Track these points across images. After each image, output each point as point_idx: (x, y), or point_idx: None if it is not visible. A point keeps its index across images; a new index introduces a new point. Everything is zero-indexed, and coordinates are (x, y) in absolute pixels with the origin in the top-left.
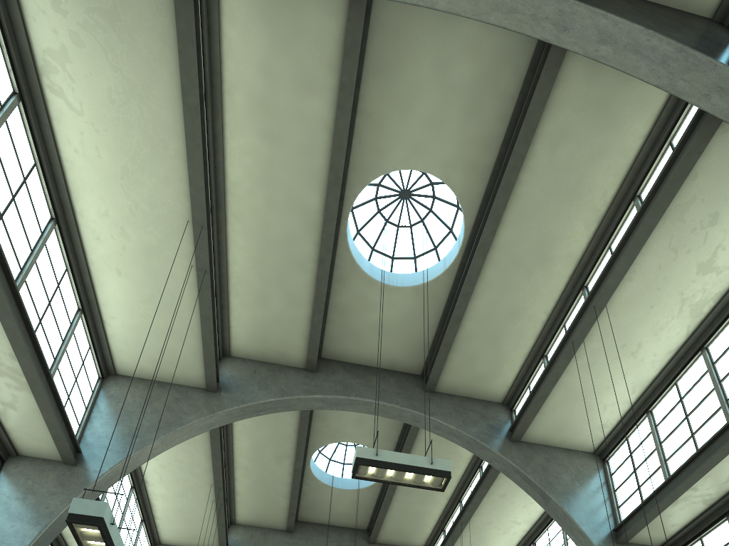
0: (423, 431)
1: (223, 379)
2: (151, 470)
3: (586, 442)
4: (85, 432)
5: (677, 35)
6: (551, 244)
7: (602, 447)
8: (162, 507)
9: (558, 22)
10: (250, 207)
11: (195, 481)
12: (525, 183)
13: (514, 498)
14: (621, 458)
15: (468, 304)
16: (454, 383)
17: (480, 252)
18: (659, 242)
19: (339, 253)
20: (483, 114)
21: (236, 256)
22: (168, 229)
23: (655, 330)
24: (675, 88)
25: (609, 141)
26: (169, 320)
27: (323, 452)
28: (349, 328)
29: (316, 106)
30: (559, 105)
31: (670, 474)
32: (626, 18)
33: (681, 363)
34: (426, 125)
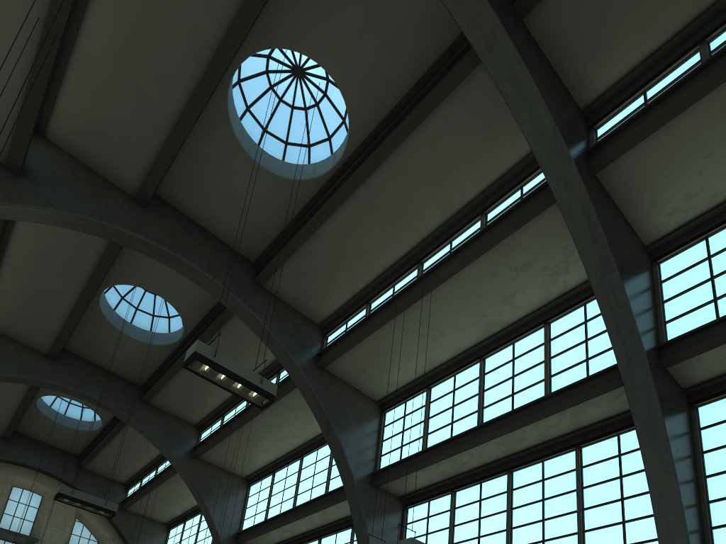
0: (237, 318)
1: (29, 163)
2: None
3: (374, 391)
4: None
5: (557, 117)
6: (409, 212)
7: (385, 400)
8: None
9: (488, 39)
10: None
11: None
12: (410, 147)
13: (299, 414)
14: (396, 415)
15: (323, 224)
16: (283, 288)
17: (351, 184)
18: (485, 264)
19: (214, 98)
20: (399, 58)
21: (94, 30)
22: None
23: (457, 327)
24: (541, 159)
25: (483, 155)
26: None
27: (117, 287)
28: (197, 180)
29: None
30: (460, 100)
31: (427, 446)
32: (533, 77)
33: (464, 361)
34: (347, 32)
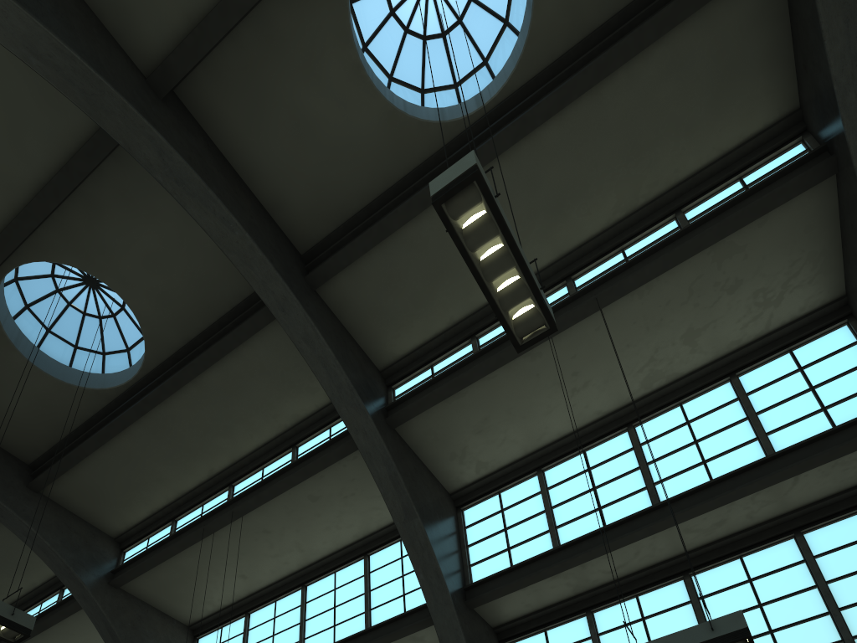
0: (253, 344)
1: None
2: None
3: (454, 475)
4: None
5: None
6: (576, 197)
7: (464, 492)
8: None
9: None
10: None
11: None
12: (616, 87)
13: (324, 510)
14: (485, 511)
15: None
16: (348, 298)
17: (517, 129)
18: (689, 273)
19: None
20: None
21: None
22: None
23: (609, 376)
24: (845, 98)
25: (702, 124)
26: None
27: (22, 285)
28: (258, 82)
29: None
30: (707, 24)
31: (560, 542)
32: None
33: (600, 432)
34: None
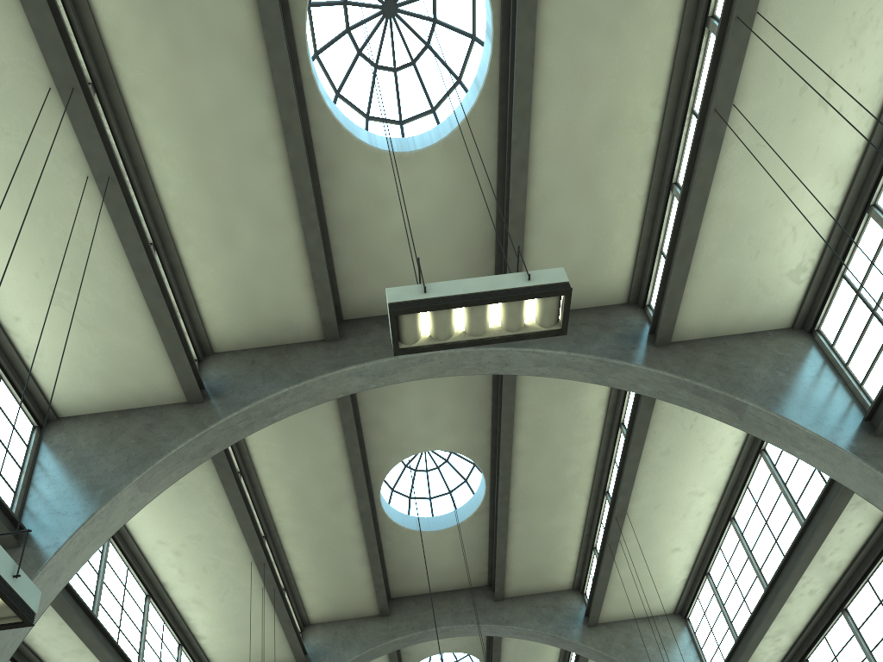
0: (522, 393)
1: (209, 383)
2: (166, 564)
3: (776, 311)
4: (27, 501)
5: None
6: None
7: (804, 311)
8: (201, 619)
9: None
10: (152, 66)
11: (228, 564)
12: None
13: (685, 452)
14: (841, 310)
15: (531, 133)
16: None
17: (524, 16)
18: None
19: (313, 119)
20: None
21: (163, 169)
22: (28, 118)
23: (852, 34)
24: None
25: None
26: (93, 296)
27: (398, 489)
28: (369, 253)
29: None
30: None
31: None
32: None
33: None
34: None
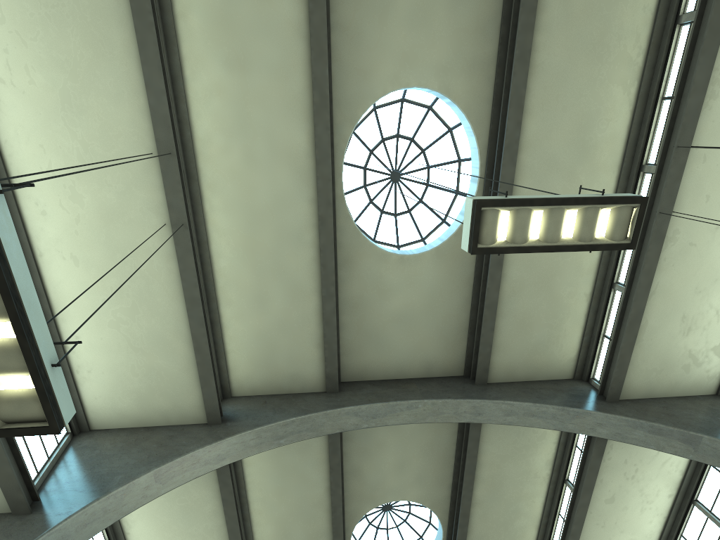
0: (483, 450)
1: (227, 413)
2: None
3: (703, 379)
4: (47, 481)
5: None
6: (589, 127)
7: None
8: None
9: None
10: (227, 169)
11: None
12: (543, 47)
13: (626, 500)
14: None
15: None
16: (509, 364)
17: (508, 156)
18: None
19: (339, 225)
20: None
21: (220, 245)
22: (129, 175)
23: None
24: None
25: None
26: (147, 323)
27: None
28: (368, 329)
29: (284, 8)
30: None
31: None
32: None
33: None
34: (411, 24)
